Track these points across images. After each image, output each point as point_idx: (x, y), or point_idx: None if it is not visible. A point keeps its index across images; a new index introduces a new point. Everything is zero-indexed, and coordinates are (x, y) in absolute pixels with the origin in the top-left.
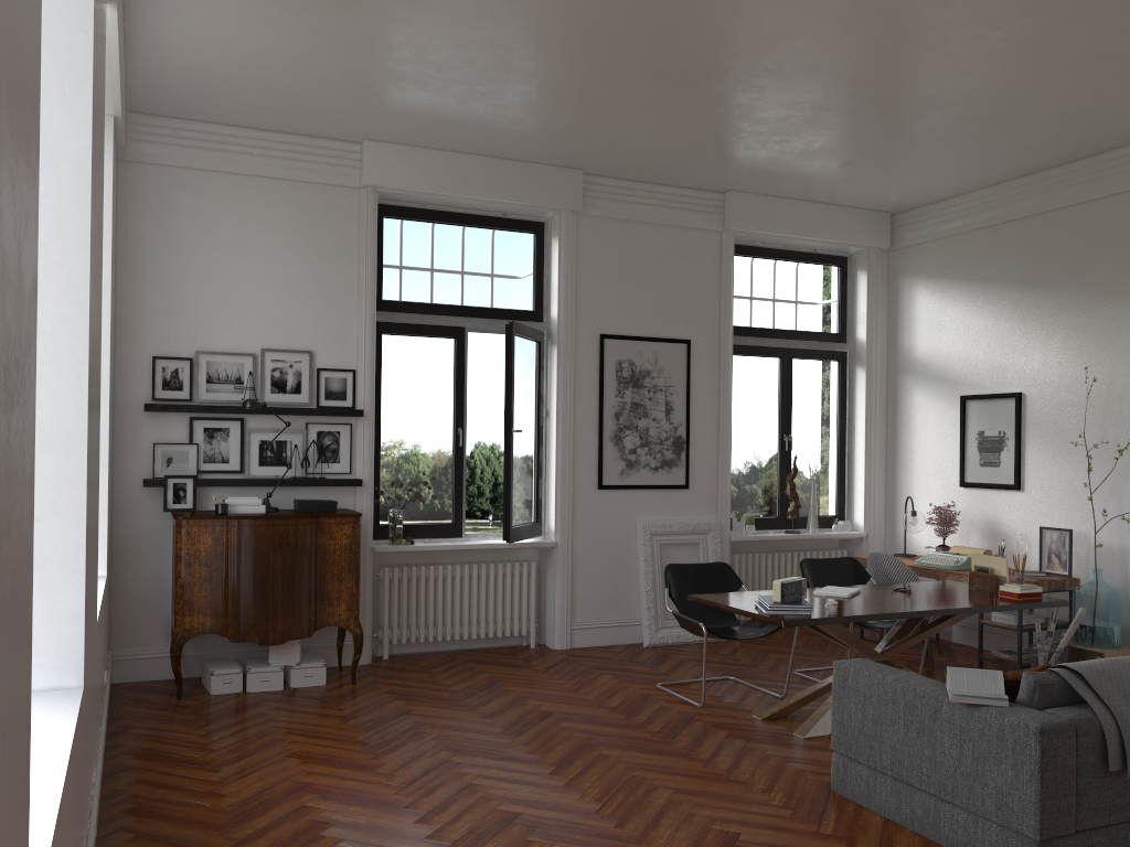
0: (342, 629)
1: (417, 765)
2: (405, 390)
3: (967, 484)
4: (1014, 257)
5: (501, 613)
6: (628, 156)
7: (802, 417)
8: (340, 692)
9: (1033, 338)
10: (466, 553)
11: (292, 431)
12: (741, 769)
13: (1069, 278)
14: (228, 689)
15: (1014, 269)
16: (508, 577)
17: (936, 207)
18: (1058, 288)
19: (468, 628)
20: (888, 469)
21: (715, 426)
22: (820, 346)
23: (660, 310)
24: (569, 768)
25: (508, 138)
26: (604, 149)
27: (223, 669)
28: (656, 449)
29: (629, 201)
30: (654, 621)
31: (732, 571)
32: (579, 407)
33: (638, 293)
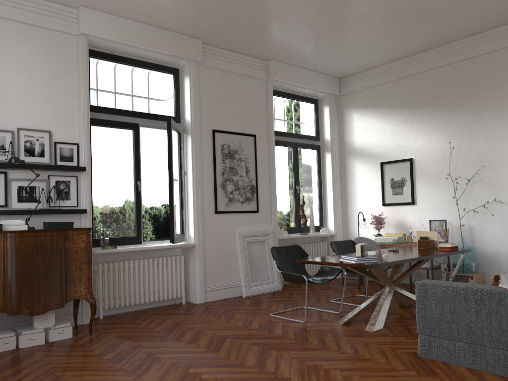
0: (77, 302)
1: (170, 379)
2: (105, 159)
3: (386, 204)
4: (404, 95)
5: (166, 286)
6: (230, 30)
7: (303, 177)
8: (85, 340)
9: (416, 132)
10: (143, 253)
11: (40, 180)
12: (361, 352)
13: (434, 102)
14: (6, 348)
15: (405, 100)
16: (169, 265)
17: (362, 74)
18: (428, 108)
19: (148, 296)
20: (343, 201)
21: (269, 180)
22: (309, 142)
23: (241, 118)
24: (267, 366)
25: (168, 11)
26: (219, 24)
27: (2, 335)
28: (242, 191)
29: (224, 60)
30: (248, 283)
31: (302, 249)
32: (204, 169)
33: (230, 109)
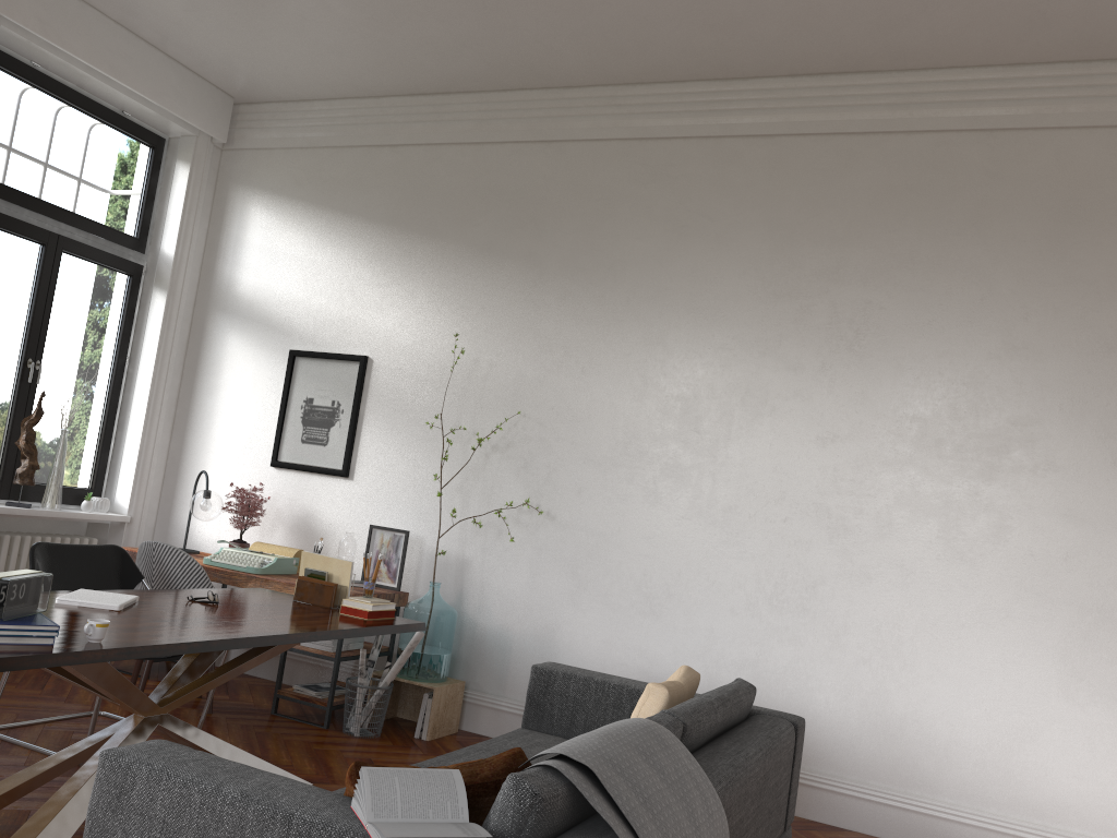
0: None
1: None
2: None
3: (281, 464)
4: (385, 190)
5: None
6: None
7: (64, 340)
8: None
9: (393, 292)
10: None
11: None
12: None
13: (447, 228)
14: None
15: (382, 205)
16: None
17: (296, 108)
18: (432, 238)
19: None
20: (176, 434)
21: None
22: (107, 247)
23: None
24: None
25: None
26: None
27: None
28: None
29: None
30: None
31: None
32: None
33: None
